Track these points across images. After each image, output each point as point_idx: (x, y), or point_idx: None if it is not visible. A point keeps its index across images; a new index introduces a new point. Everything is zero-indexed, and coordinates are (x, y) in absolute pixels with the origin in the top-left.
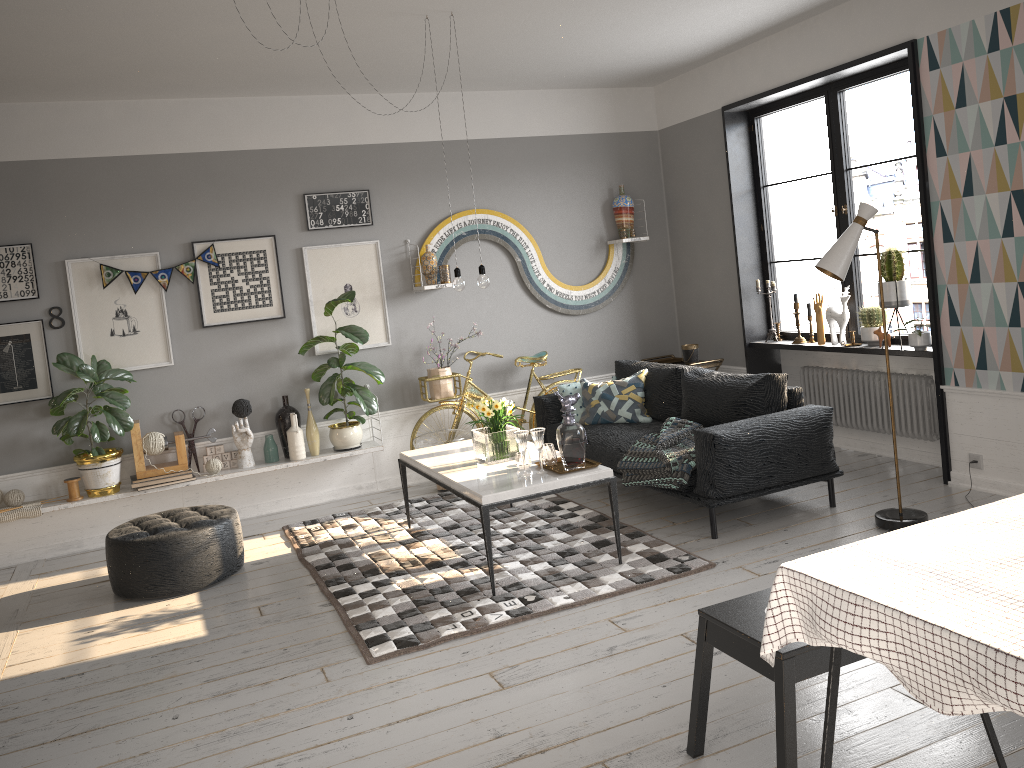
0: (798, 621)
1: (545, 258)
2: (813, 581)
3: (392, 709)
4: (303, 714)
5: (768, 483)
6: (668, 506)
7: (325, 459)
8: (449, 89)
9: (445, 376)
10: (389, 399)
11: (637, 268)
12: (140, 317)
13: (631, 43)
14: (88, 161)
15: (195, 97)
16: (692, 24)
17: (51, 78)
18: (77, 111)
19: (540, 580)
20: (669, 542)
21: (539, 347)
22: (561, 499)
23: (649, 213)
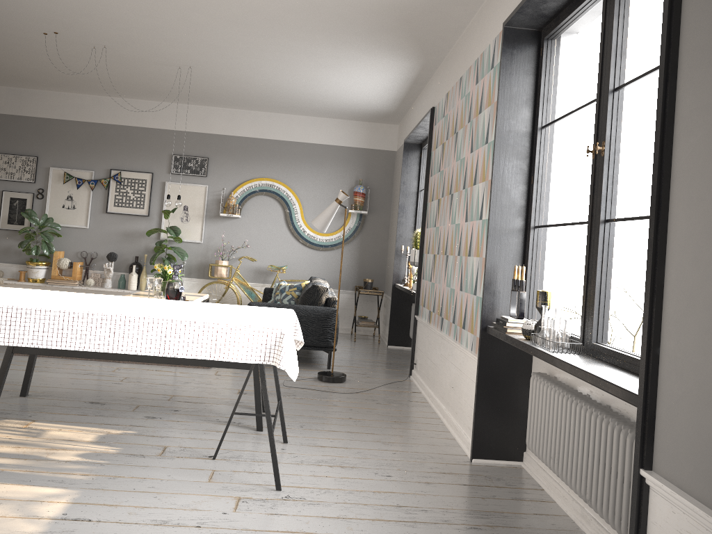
0: None
1: (306, 213)
2: None
3: None
4: None
5: None
6: None
7: None
8: (264, 110)
9: (221, 265)
10: (195, 272)
11: (365, 230)
12: (78, 201)
13: (329, 94)
14: (72, 122)
15: (129, 98)
16: (347, 86)
17: (46, 80)
18: (73, 98)
19: None
20: None
21: (291, 263)
22: None
23: (380, 199)
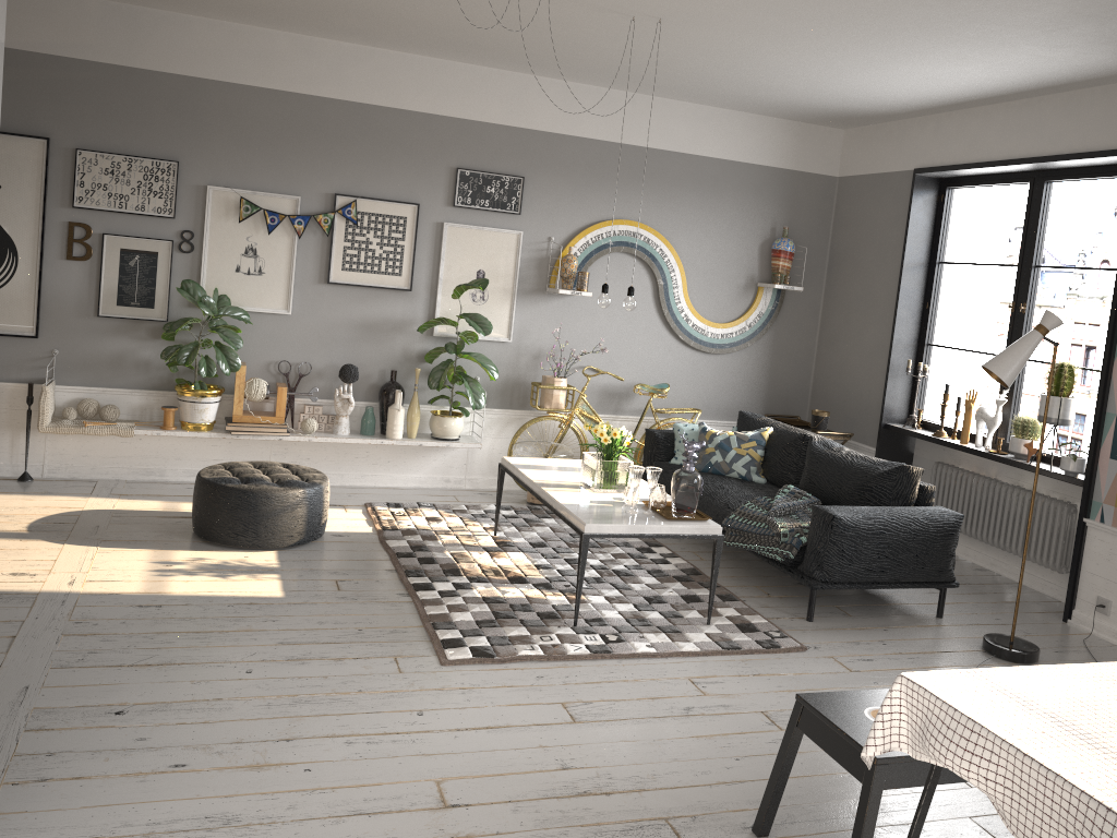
0: (906, 732)
1: (689, 286)
2: (932, 697)
3: (462, 715)
4: (374, 699)
5: (878, 578)
6: (765, 575)
7: (421, 444)
8: (630, 89)
9: (560, 387)
10: (497, 397)
11: (782, 317)
12: (268, 259)
13: (835, 84)
14: (251, 89)
15: (370, 45)
16: (906, 78)
17: (237, 0)
18: (251, 36)
19: (623, 621)
20: (761, 614)
21: (661, 378)
22: (654, 542)
23: (808, 262)
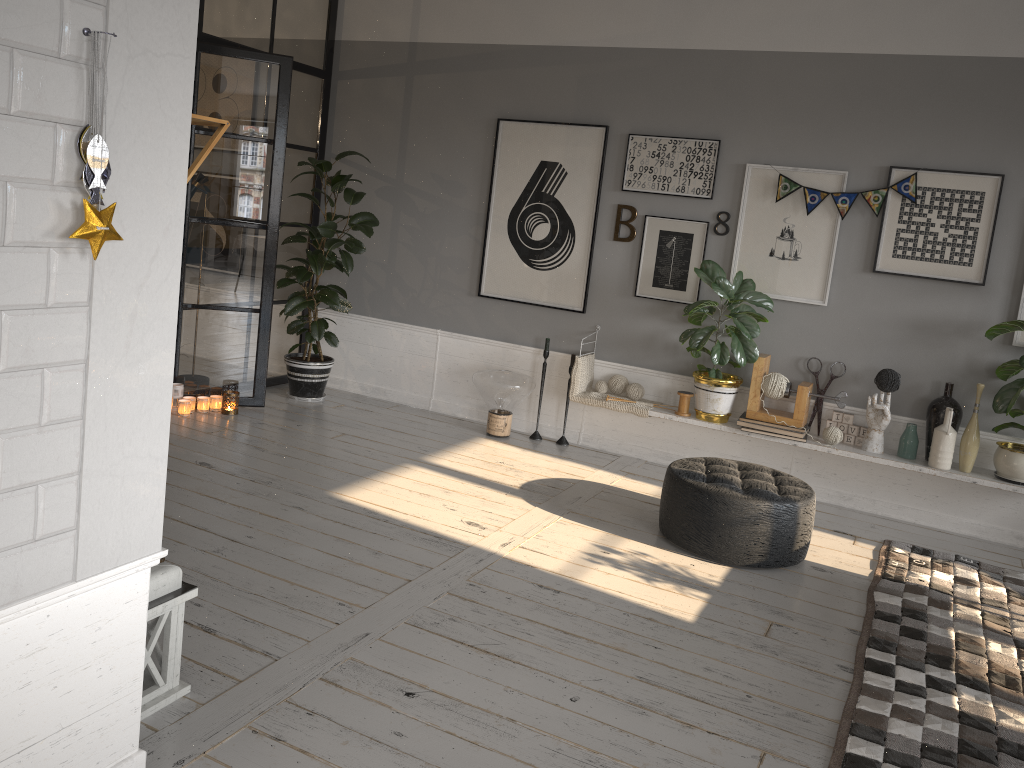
0: None
1: None
2: None
3: None
4: None
5: None
6: None
7: (974, 482)
8: None
9: None
10: None
11: None
12: (805, 242)
13: None
14: (801, 56)
15: None
16: None
17: None
18: None
19: None
20: None
21: None
22: None
23: None
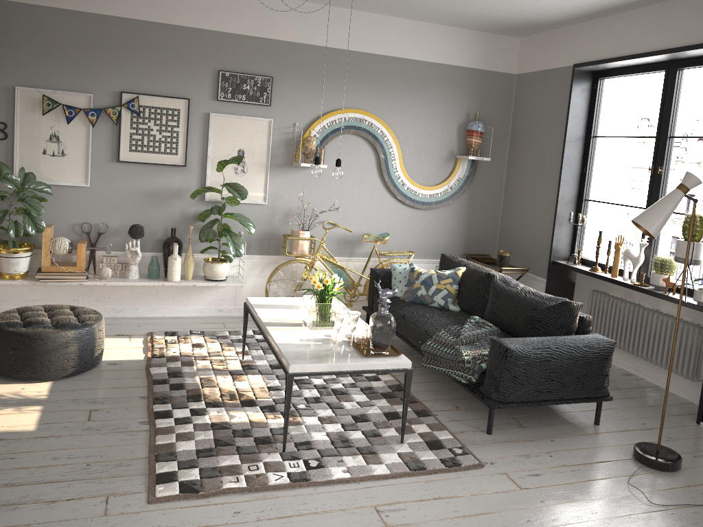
0: None
1: (404, 159)
2: None
3: None
4: None
5: (546, 397)
6: (457, 388)
7: (194, 285)
8: (353, 7)
9: (303, 238)
10: (257, 246)
11: (476, 181)
12: (69, 143)
13: None
14: (48, 9)
15: None
16: None
17: None
18: None
19: (328, 444)
20: (449, 428)
21: (385, 228)
22: None
23: (495, 139)
